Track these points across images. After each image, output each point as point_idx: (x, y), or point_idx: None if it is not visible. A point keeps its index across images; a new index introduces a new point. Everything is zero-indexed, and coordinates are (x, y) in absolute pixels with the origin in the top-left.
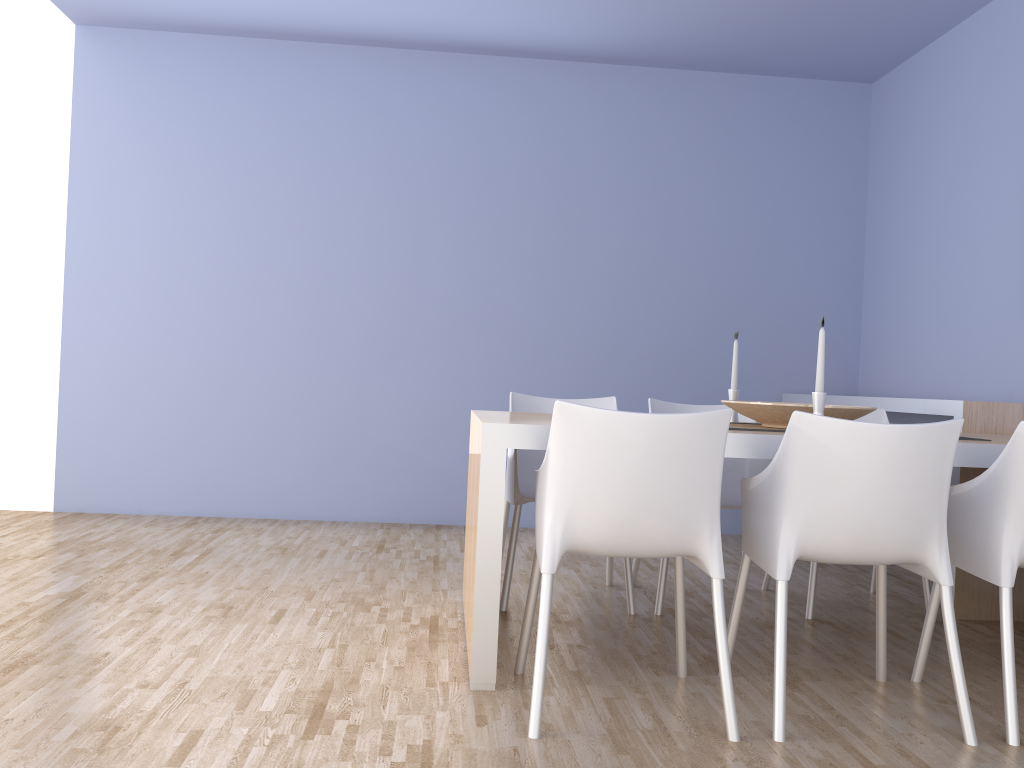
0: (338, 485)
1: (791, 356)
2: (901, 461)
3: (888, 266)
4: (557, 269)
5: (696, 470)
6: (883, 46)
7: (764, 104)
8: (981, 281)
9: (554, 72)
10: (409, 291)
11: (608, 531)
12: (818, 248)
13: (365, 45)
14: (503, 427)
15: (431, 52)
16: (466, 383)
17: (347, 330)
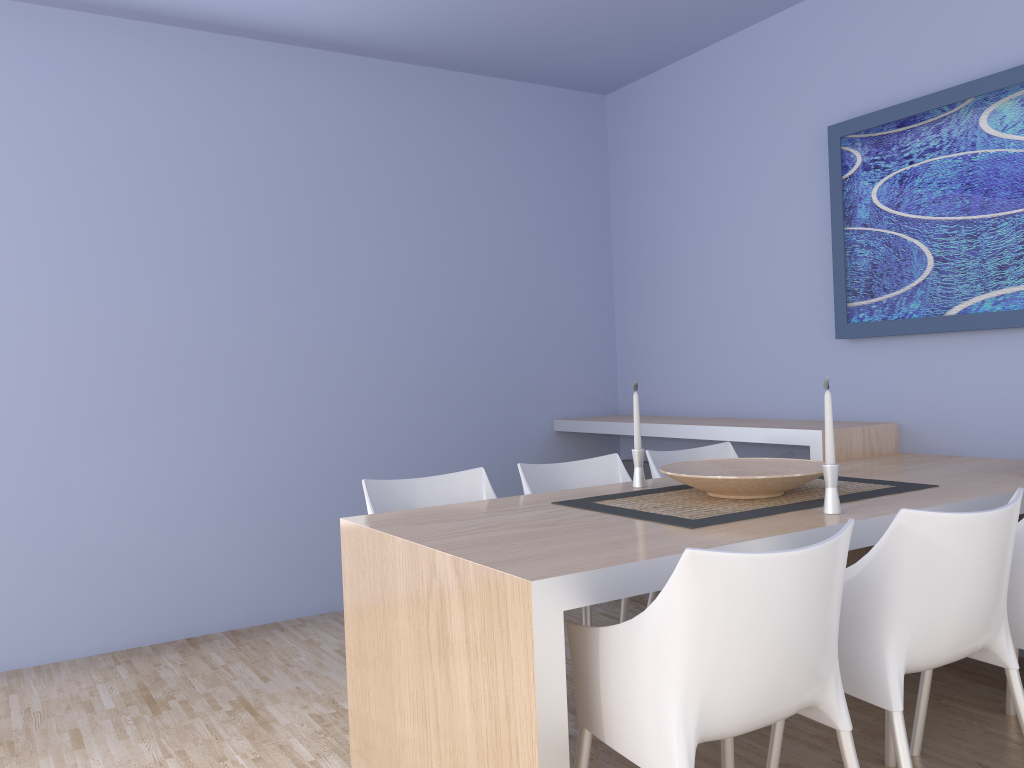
0: (38, 615)
1: (558, 379)
2: (998, 548)
3: (646, 282)
4: (309, 300)
5: (833, 606)
6: (637, 59)
7: (511, 111)
8: (768, 301)
9: (284, 58)
10: (119, 339)
11: (749, 710)
12: (573, 265)
13: (20, 0)
14: (557, 582)
15: (120, 19)
16: (208, 451)
17: (31, 399)
